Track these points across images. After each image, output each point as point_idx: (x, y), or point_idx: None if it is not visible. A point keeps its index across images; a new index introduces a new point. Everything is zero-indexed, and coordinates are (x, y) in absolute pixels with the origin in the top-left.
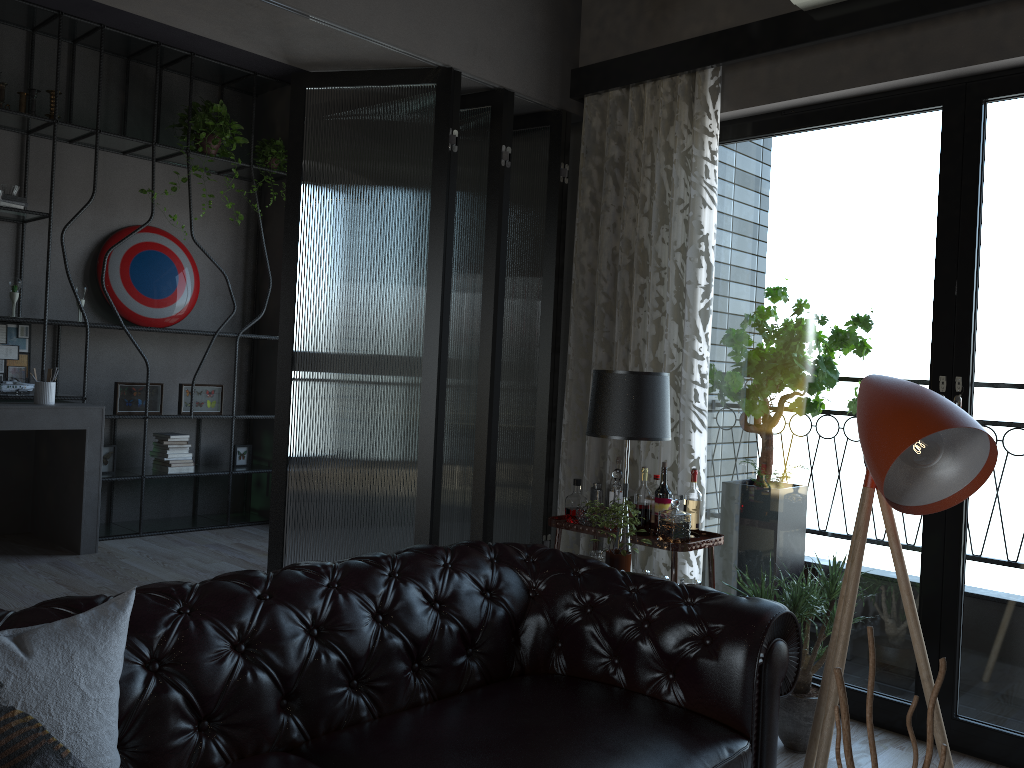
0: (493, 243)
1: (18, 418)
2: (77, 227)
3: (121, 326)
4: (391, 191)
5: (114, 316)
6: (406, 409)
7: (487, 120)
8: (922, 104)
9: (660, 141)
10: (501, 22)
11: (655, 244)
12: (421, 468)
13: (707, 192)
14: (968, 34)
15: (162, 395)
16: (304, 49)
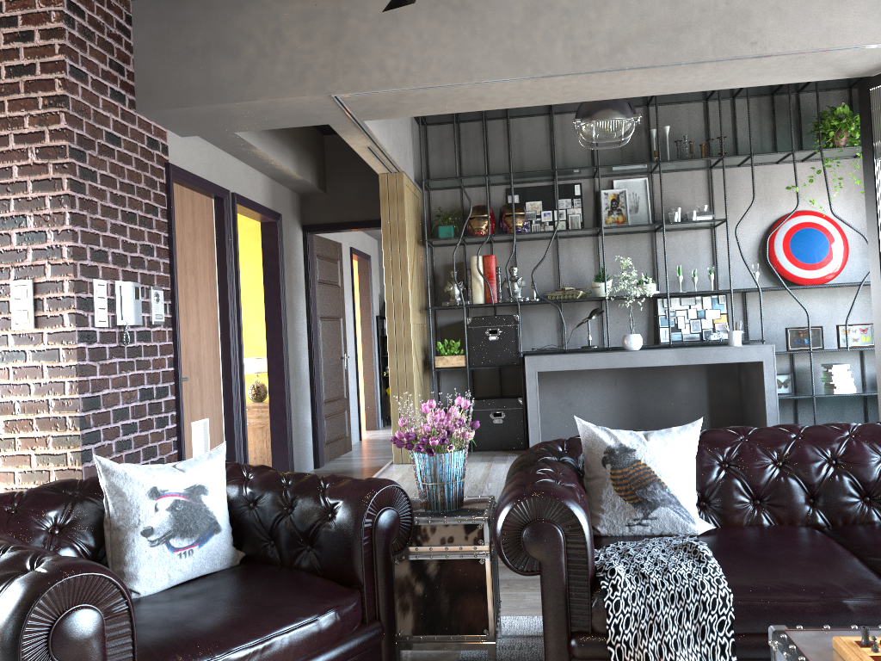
0: None
1: (717, 355)
2: (749, 223)
3: (783, 287)
4: None
5: (783, 281)
6: None
7: None
8: None
9: None
10: None
11: None
12: None
13: None
14: None
15: (822, 335)
16: (855, 66)
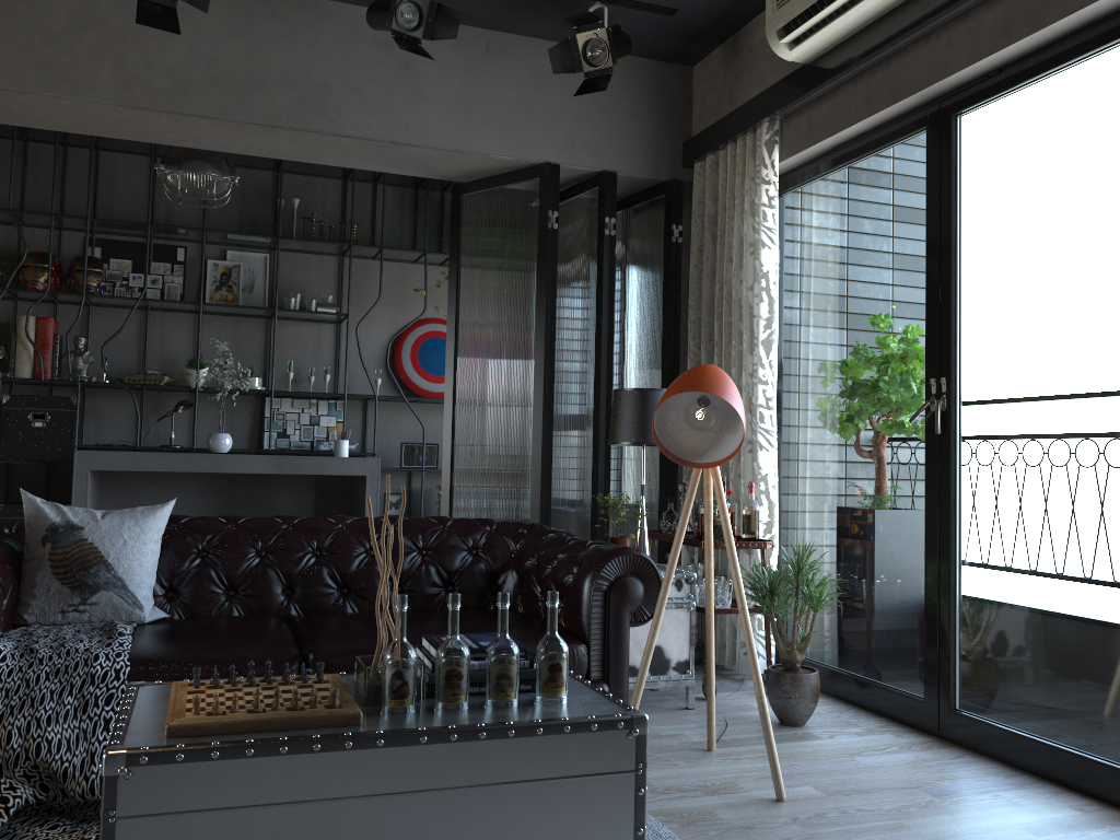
0: (600, 299)
1: (317, 465)
2: (380, 323)
3: (402, 397)
4: (513, 266)
5: (409, 392)
6: (524, 438)
7: (597, 198)
8: (913, 127)
9: (736, 194)
10: (600, 117)
11: (734, 286)
12: (533, 485)
13: (765, 234)
14: (925, 59)
15: (437, 453)
16: (442, 168)
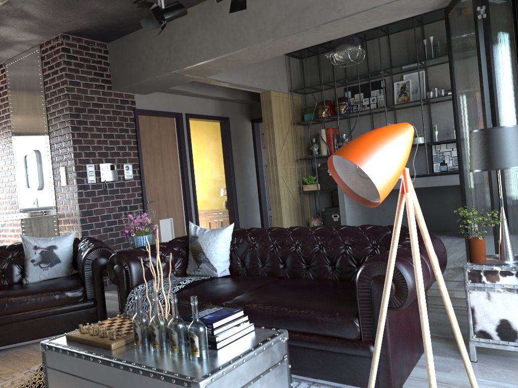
0: None
1: (445, 180)
2: None
3: None
4: (469, 51)
5: None
6: None
7: None
8: None
9: None
10: None
11: None
12: (490, 194)
13: None
14: None
15: None
16: (422, 5)
